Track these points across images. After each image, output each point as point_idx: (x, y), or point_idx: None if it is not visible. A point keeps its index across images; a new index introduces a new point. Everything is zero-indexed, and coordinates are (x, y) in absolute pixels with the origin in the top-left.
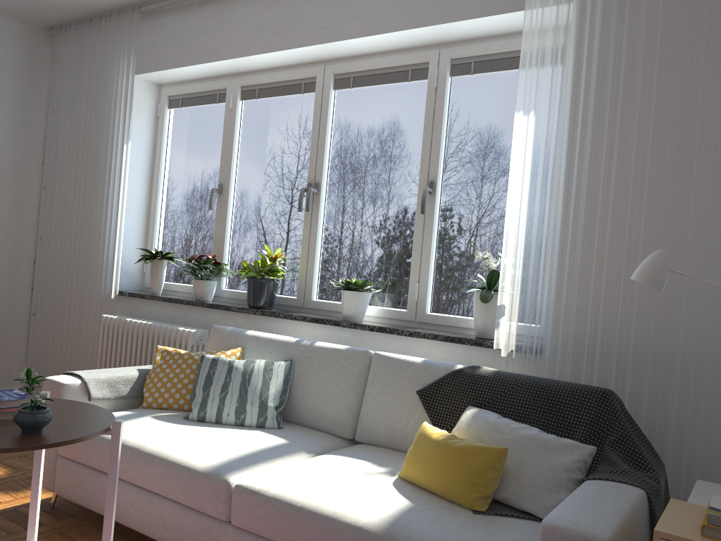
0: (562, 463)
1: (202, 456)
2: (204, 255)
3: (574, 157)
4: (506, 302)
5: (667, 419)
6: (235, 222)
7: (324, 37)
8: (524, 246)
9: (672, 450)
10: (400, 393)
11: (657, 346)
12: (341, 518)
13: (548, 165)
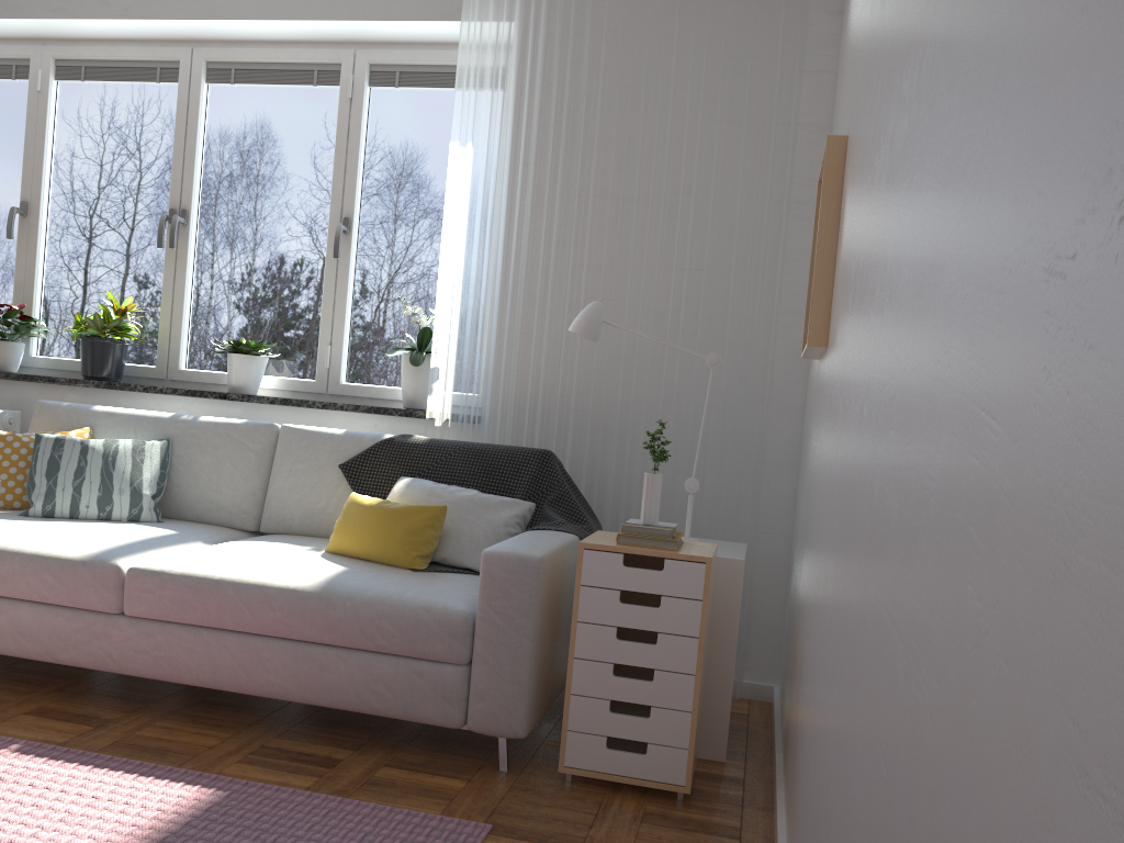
0: (501, 519)
1: (72, 545)
2: (5, 305)
3: (515, 200)
4: (441, 364)
5: (605, 481)
6: (51, 260)
7: (197, 11)
8: (461, 299)
9: (610, 513)
10: (319, 469)
11: (597, 406)
12: (270, 584)
13: (487, 207)
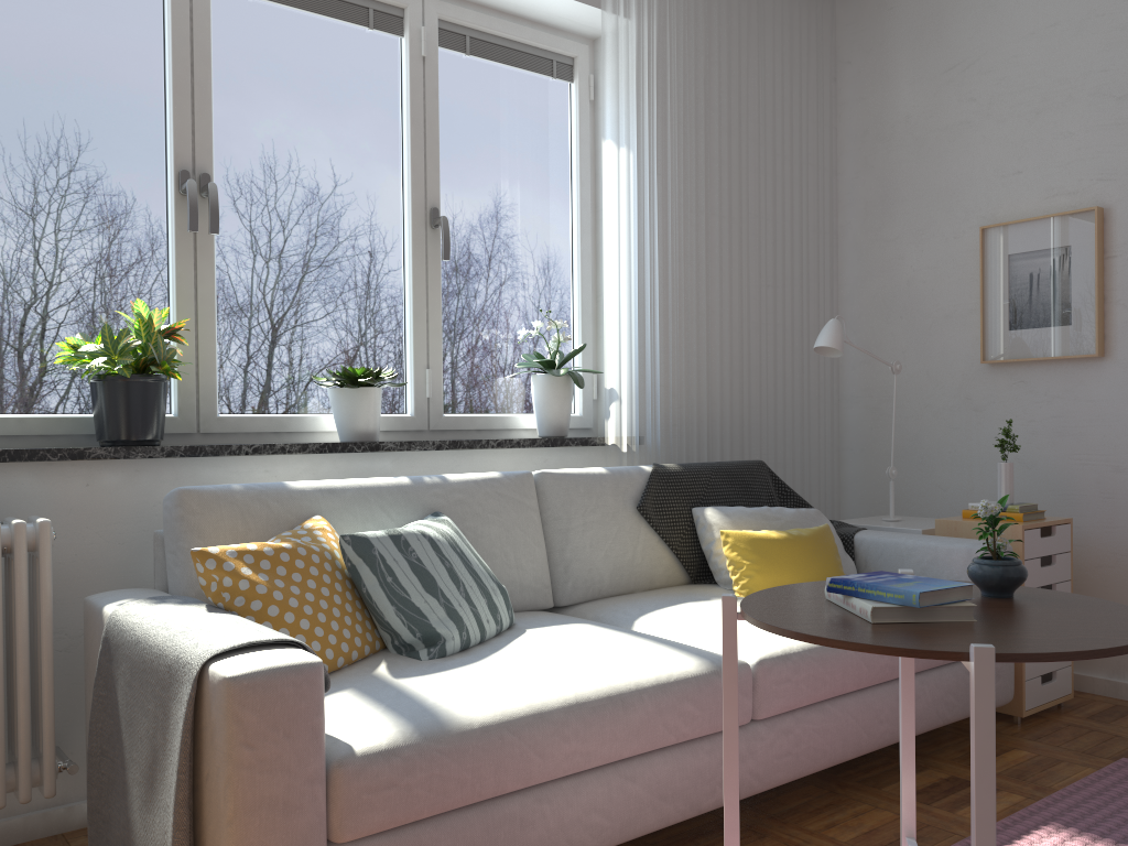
0: (832, 528)
1: (657, 661)
2: None
3: (669, 212)
4: (622, 384)
5: None
6: None
7: None
8: (634, 313)
9: None
10: (613, 517)
11: (741, 415)
12: None
13: (648, 216)
